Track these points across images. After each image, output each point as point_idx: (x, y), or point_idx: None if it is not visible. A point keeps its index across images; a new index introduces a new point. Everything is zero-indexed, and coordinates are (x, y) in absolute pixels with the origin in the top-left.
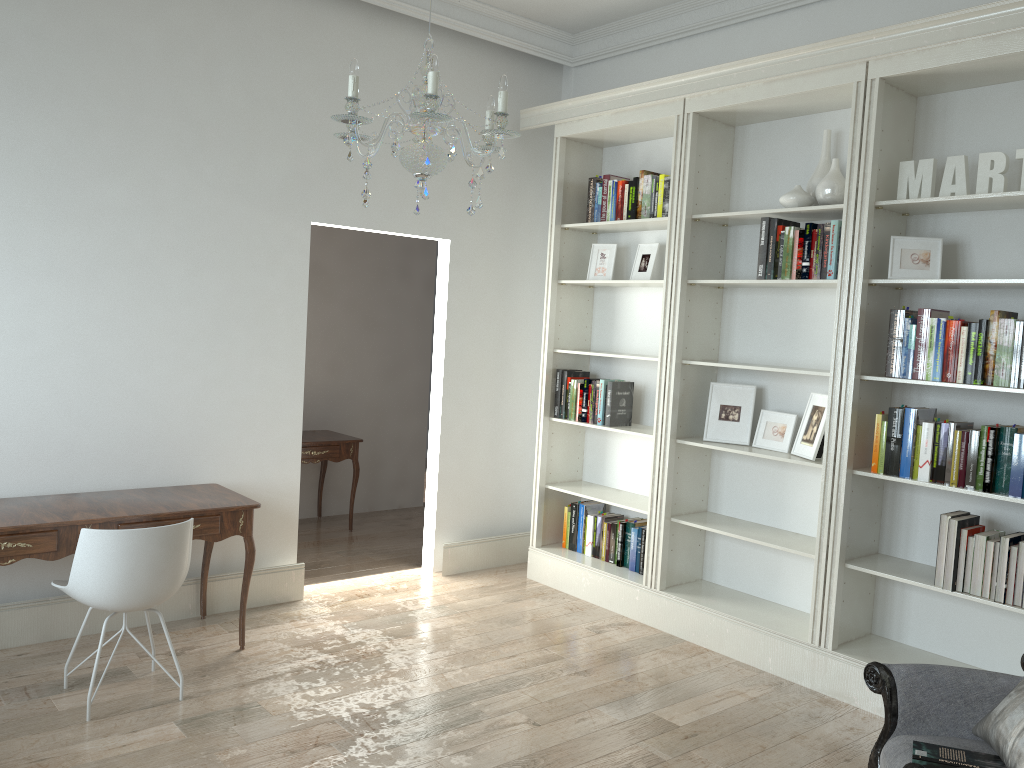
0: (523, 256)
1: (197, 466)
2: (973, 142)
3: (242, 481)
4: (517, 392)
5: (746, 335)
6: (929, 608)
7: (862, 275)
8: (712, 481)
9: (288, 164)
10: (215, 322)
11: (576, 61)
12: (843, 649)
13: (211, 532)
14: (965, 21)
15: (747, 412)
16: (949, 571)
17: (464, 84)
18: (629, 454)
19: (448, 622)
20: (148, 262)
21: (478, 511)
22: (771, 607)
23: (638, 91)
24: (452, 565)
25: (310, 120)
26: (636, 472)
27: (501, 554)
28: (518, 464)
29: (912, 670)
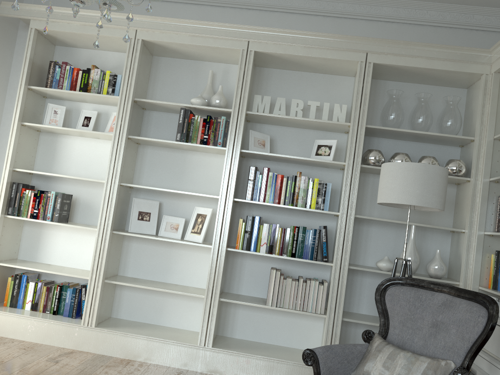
0: None
1: None
2: (280, 94)
3: None
4: None
5: (152, 172)
6: (248, 317)
7: (240, 147)
8: (122, 257)
9: None
10: None
11: None
12: (215, 345)
13: None
14: (298, 36)
15: (154, 216)
16: (274, 297)
17: None
18: (60, 241)
19: None
20: None
21: None
22: (161, 328)
23: None
24: None
25: None
26: (65, 252)
27: None
28: None
29: (324, 350)
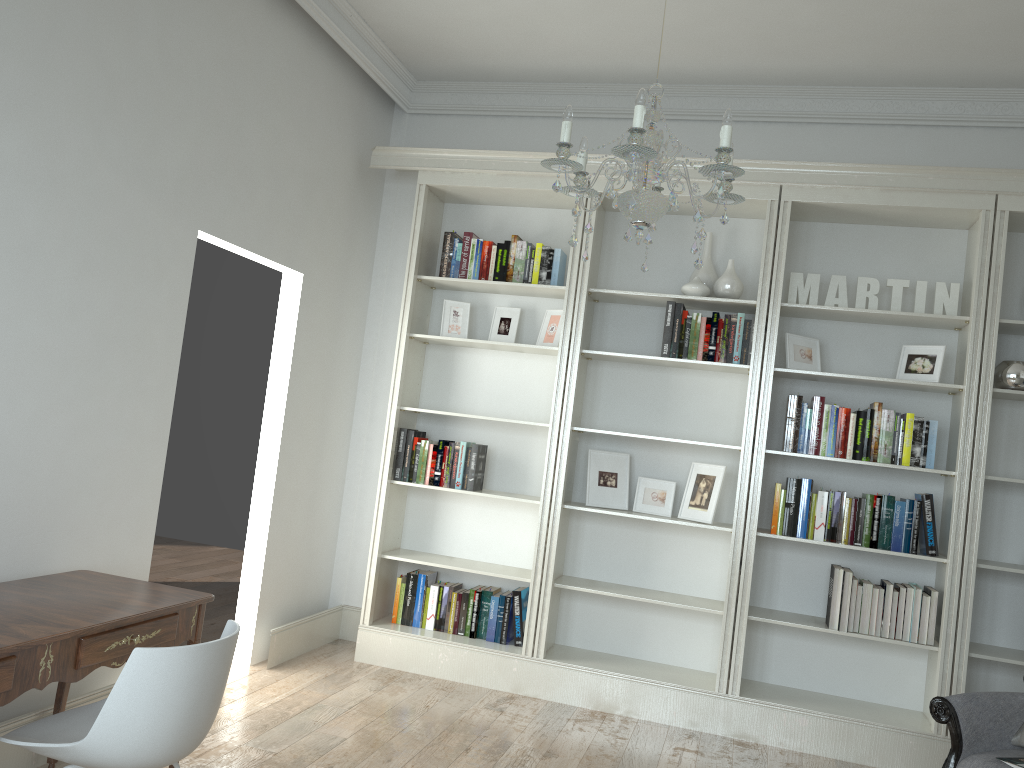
0: (350, 301)
1: (52, 546)
2: (830, 265)
3: (96, 565)
4: (332, 451)
5: (612, 406)
6: (789, 649)
7: (774, 363)
8: (569, 545)
9: (187, 154)
10: (95, 345)
11: (415, 108)
12: (743, 694)
13: (169, 638)
14: (869, 173)
15: (623, 478)
16: (844, 615)
17: (330, 104)
18: (466, 519)
19: (353, 722)
20: (35, 252)
21: (291, 588)
22: (642, 663)
23: (536, 159)
24: (276, 655)
25: (212, 105)
26: (475, 538)
27: (312, 636)
28: (324, 532)
29: (965, 699)
